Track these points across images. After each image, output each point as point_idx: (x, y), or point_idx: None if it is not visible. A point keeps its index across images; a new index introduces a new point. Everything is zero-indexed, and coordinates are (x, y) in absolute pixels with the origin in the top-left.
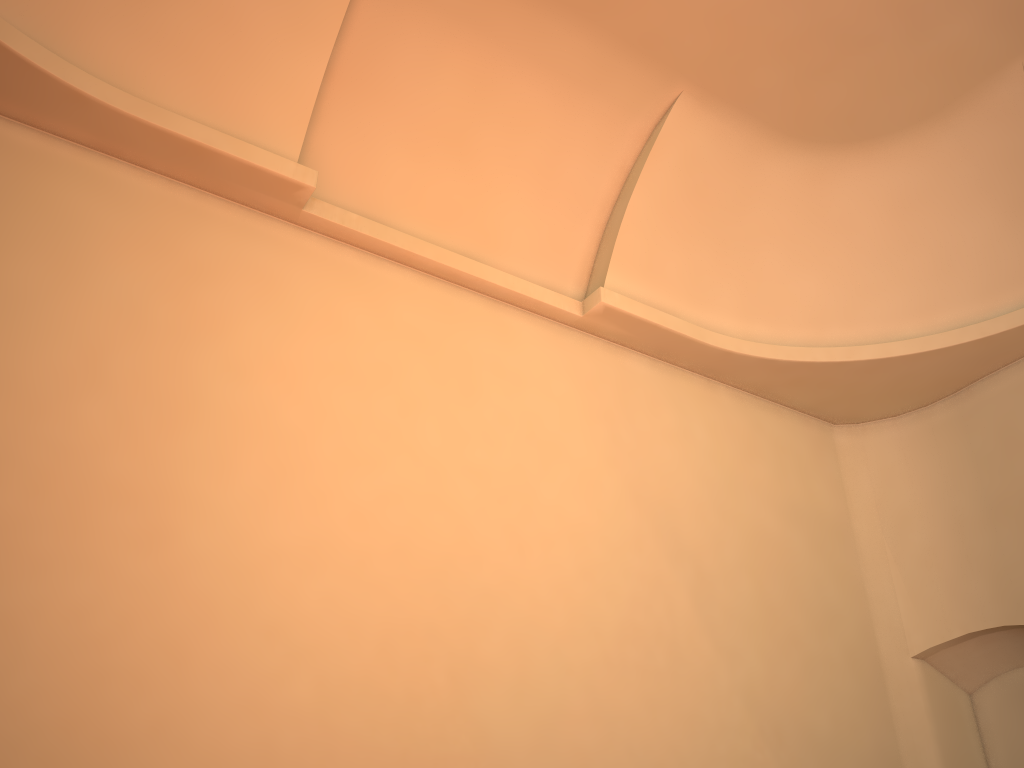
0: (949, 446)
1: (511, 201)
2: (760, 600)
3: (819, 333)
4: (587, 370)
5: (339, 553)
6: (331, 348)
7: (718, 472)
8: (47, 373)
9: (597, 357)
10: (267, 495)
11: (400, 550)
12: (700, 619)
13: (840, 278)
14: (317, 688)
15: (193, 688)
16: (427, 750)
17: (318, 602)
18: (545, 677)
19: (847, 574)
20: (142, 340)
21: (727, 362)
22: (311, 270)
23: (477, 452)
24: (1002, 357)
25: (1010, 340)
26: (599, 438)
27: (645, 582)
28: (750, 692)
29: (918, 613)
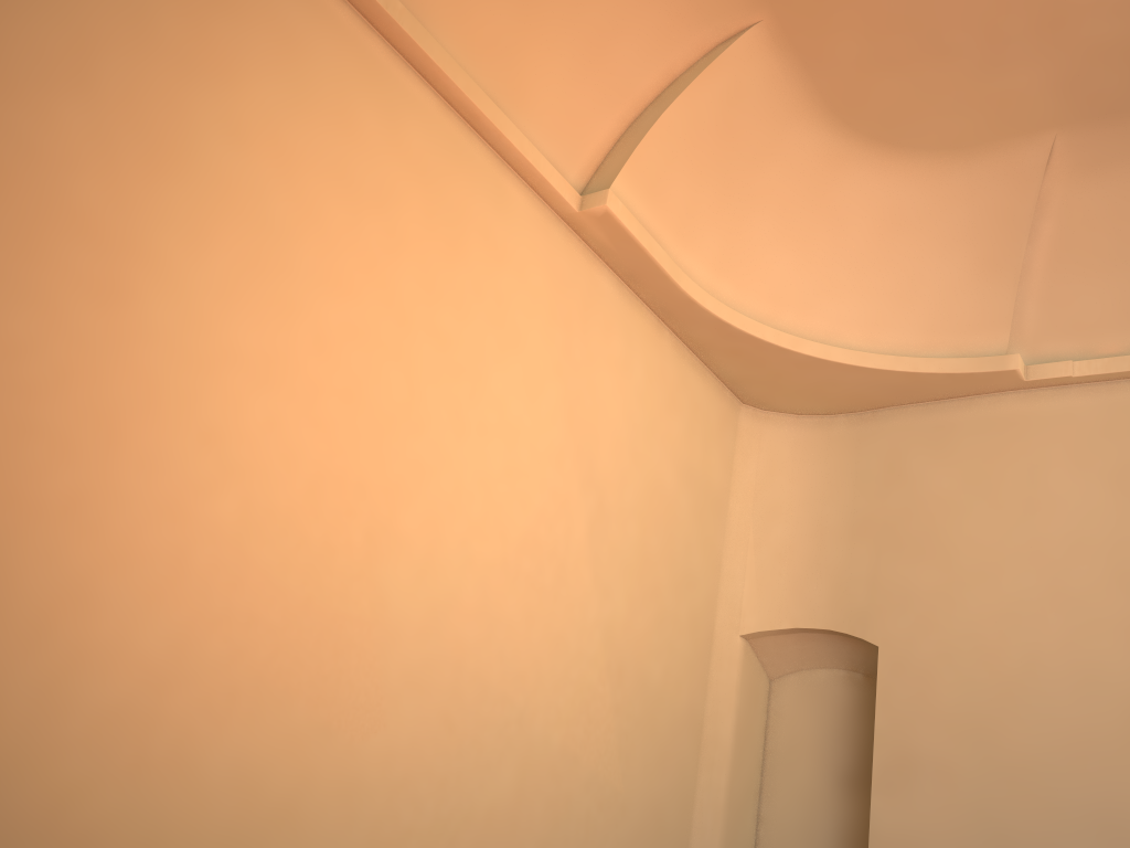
0: (837, 458)
1: (553, 59)
2: (640, 548)
3: (774, 314)
4: (562, 269)
5: (293, 376)
6: (336, 146)
7: (641, 415)
8: (28, 48)
9: (574, 259)
10: (237, 287)
11: (351, 393)
12: (589, 550)
13: (813, 268)
14: (241, 511)
15: (118, 473)
16: (329, 604)
17: (262, 421)
18: (449, 564)
19: (712, 546)
20: (142, 53)
21: (686, 310)
22: (336, 47)
23: (446, 316)
24: (917, 395)
25: (932, 382)
26: (554, 343)
27: (555, 500)
28: (610, 629)
29: (759, 599)
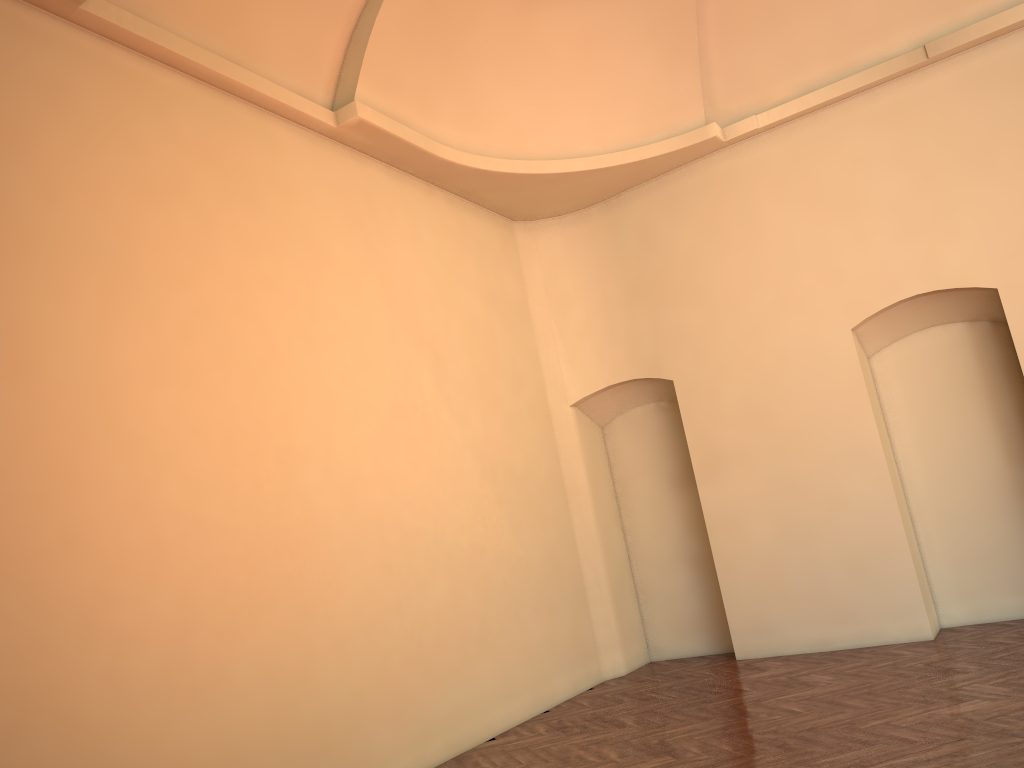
0: (601, 243)
1: (270, 4)
2: (476, 373)
3: (518, 147)
4: (340, 179)
5: (177, 368)
6: (129, 163)
7: (441, 269)
8: None
9: (346, 166)
10: (106, 319)
11: (224, 360)
12: (440, 393)
13: (537, 99)
14: (184, 487)
15: (87, 502)
16: (273, 523)
17: (169, 413)
18: (344, 453)
19: (527, 346)
20: None
21: (448, 171)
22: (93, 75)
23: (268, 263)
24: (647, 175)
25: (656, 163)
26: (356, 244)
27: (402, 368)
28: (475, 445)
29: (575, 373)
